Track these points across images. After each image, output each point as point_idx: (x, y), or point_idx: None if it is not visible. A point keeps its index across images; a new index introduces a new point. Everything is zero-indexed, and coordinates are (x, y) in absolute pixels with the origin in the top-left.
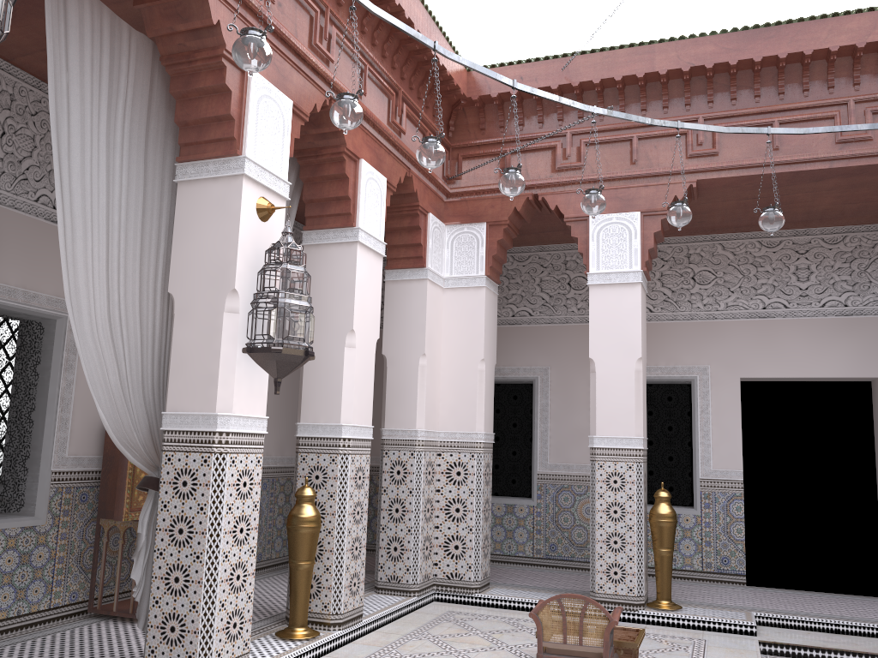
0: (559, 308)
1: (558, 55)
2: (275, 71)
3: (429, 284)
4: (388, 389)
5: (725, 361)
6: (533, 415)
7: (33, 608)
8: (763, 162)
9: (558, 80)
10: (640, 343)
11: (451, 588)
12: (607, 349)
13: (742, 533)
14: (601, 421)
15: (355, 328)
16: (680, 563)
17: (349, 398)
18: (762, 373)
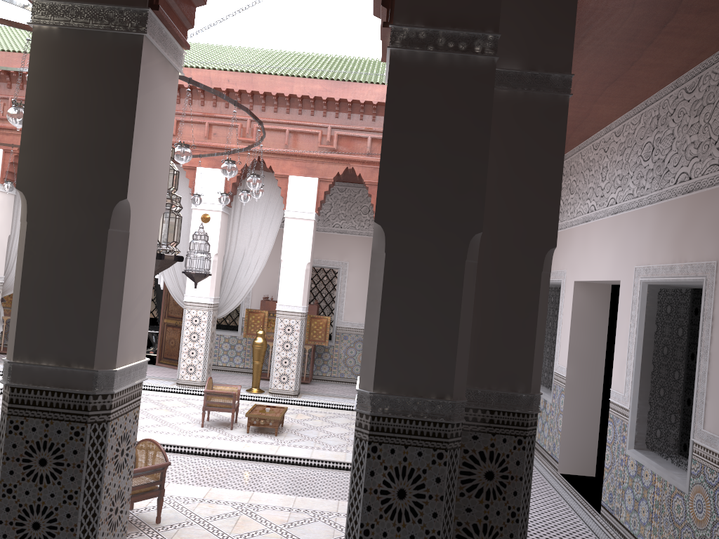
0: None
1: None
2: (214, 161)
3: None
4: None
5: (571, 265)
6: None
7: (236, 365)
8: None
9: None
10: None
11: None
12: None
13: (561, 425)
14: None
15: (283, 258)
16: (542, 442)
17: (280, 292)
18: (581, 277)
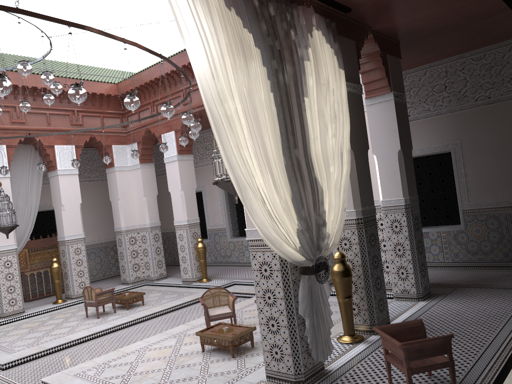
0: (204, 159)
1: (137, 72)
2: None
3: (118, 172)
4: (113, 213)
5: None
6: (203, 205)
7: None
8: (201, 104)
9: (139, 83)
10: (180, 184)
11: (148, 280)
12: (172, 187)
13: None
14: (175, 215)
15: (63, 203)
16: None
17: (66, 227)
18: None
